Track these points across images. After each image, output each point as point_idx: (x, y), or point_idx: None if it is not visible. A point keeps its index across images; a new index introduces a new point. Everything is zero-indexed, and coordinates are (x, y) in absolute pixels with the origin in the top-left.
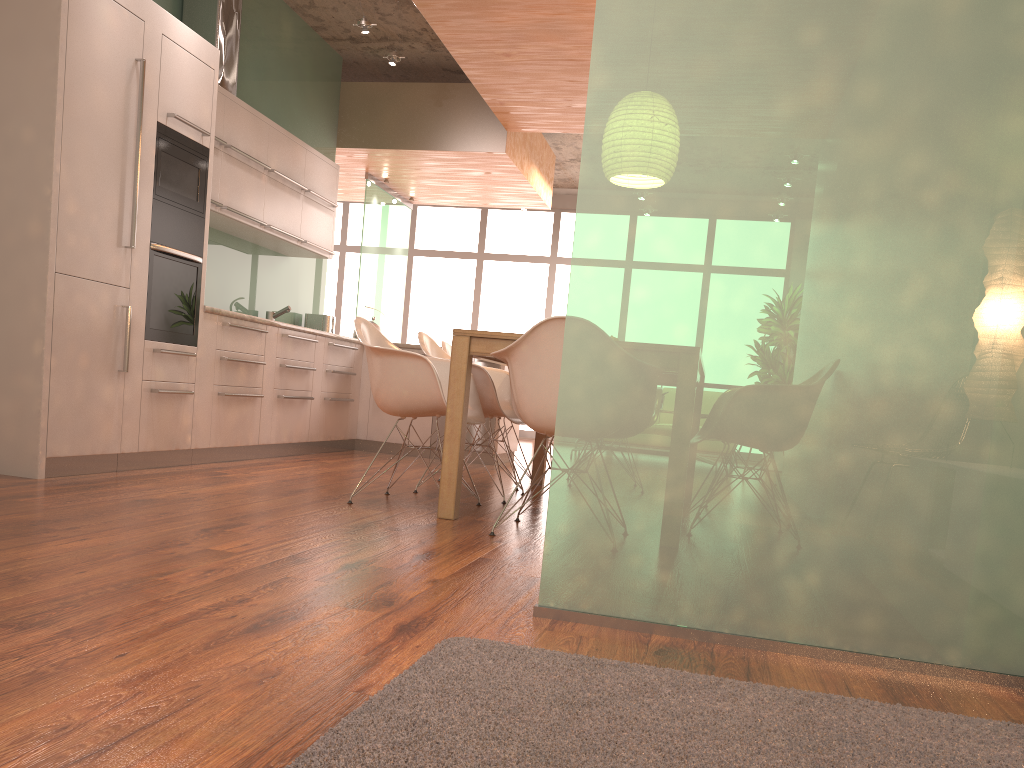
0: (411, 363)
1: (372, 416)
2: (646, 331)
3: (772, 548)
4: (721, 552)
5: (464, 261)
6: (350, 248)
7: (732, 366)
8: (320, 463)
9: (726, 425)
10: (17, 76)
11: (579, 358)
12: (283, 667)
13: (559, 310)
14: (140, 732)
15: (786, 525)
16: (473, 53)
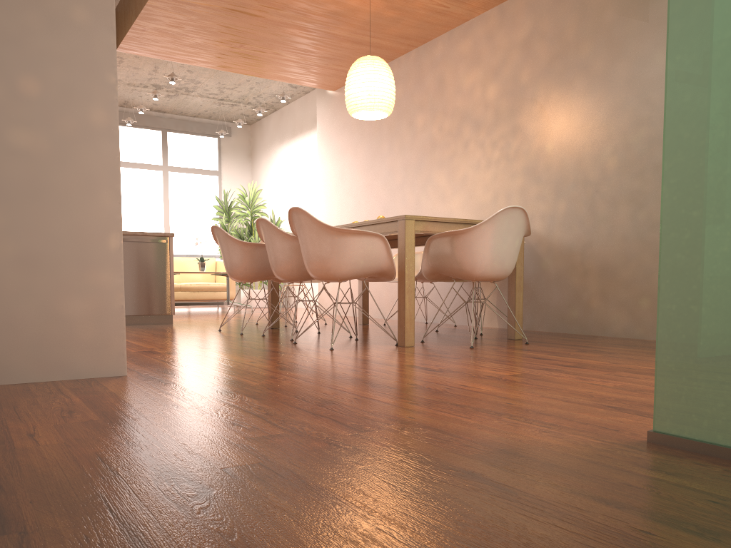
0: (369, 240)
1: None
2: None
3: None
4: None
5: None
6: None
7: None
8: None
9: None
10: None
11: None
12: None
13: None
14: None
15: None
16: None
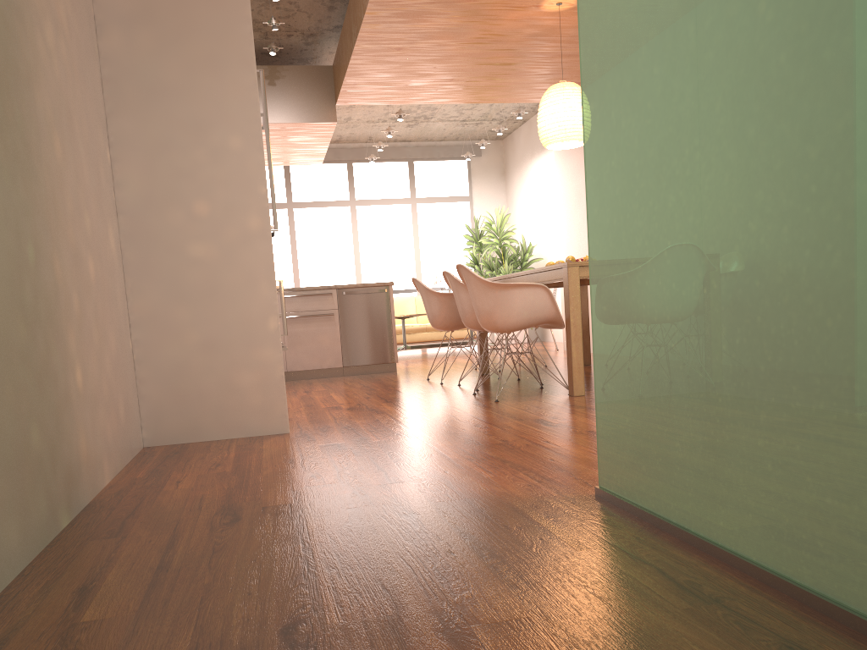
0: (531, 291)
1: (288, 351)
2: None
3: None
4: None
5: None
6: None
7: None
8: (326, 391)
9: None
10: (216, 92)
11: None
12: None
13: (303, 246)
14: None
15: None
16: (373, 48)
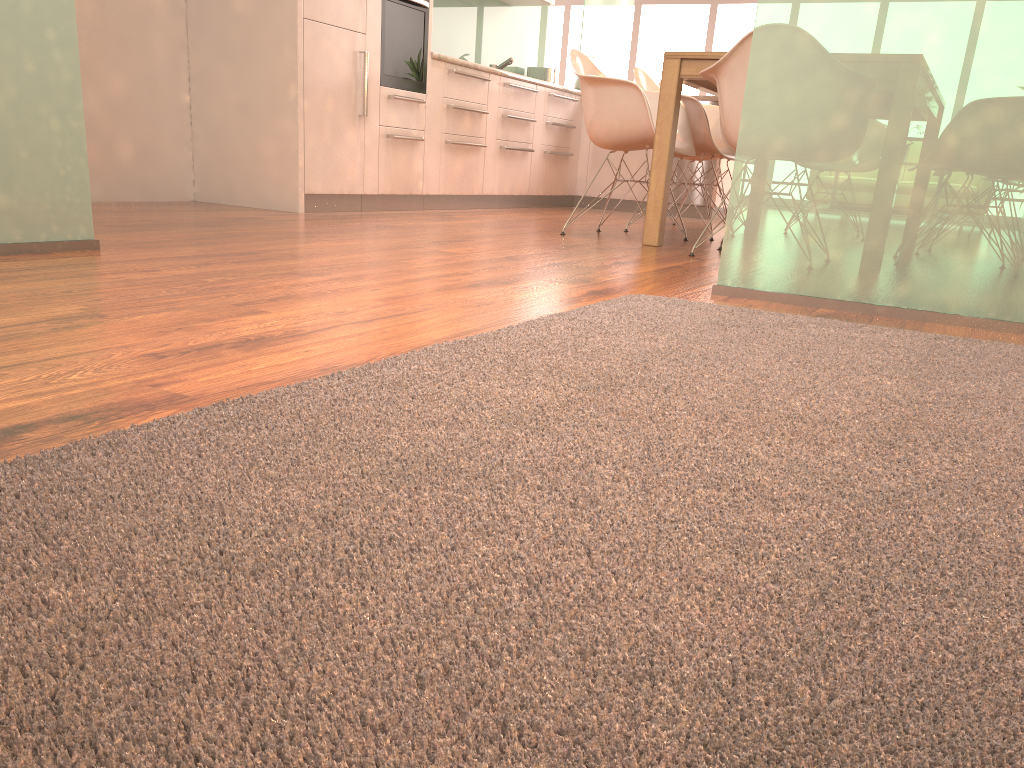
0: (622, 92)
1: (591, 172)
2: (836, 10)
3: (943, 224)
4: (892, 229)
5: (696, 7)
6: (575, 1)
7: (921, 40)
8: (539, 213)
9: (909, 102)
10: None
11: (768, 43)
12: (495, 302)
13: None
14: (392, 317)
15: (960, 200)
16: None
